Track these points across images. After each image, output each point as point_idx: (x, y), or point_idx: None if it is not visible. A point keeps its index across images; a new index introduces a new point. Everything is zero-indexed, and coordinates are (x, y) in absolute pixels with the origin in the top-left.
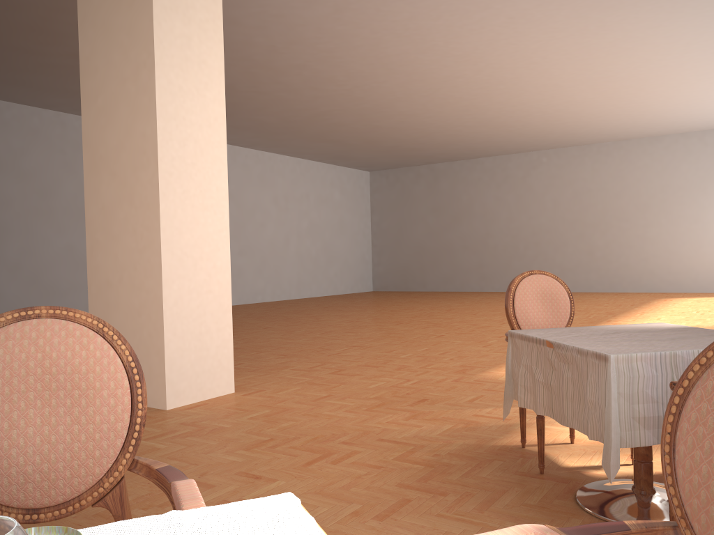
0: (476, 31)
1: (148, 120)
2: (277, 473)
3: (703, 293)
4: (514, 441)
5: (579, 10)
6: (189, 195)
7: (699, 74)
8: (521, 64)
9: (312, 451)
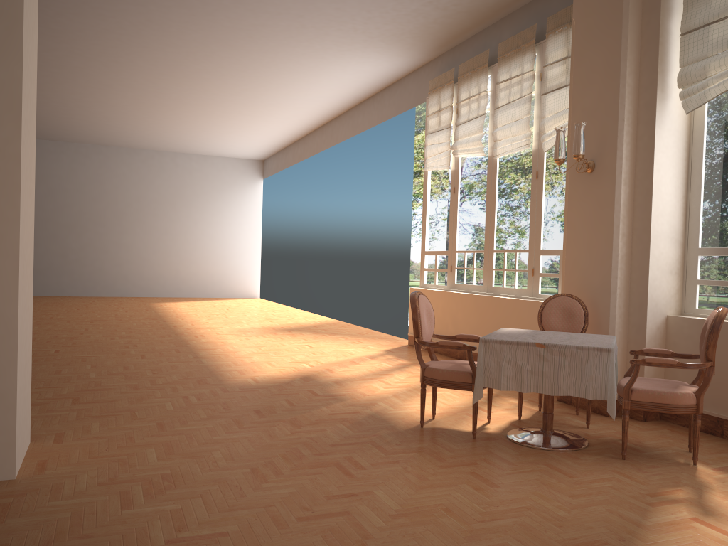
0: (103, 17)
1: (3, 59)
2: (354, 487)
3: (172, 298)
4: (406, 424)
5: (209, 38)
6: (27, 175)
7: (226, 112)
8: (104, 59)
9: (317, 466)
